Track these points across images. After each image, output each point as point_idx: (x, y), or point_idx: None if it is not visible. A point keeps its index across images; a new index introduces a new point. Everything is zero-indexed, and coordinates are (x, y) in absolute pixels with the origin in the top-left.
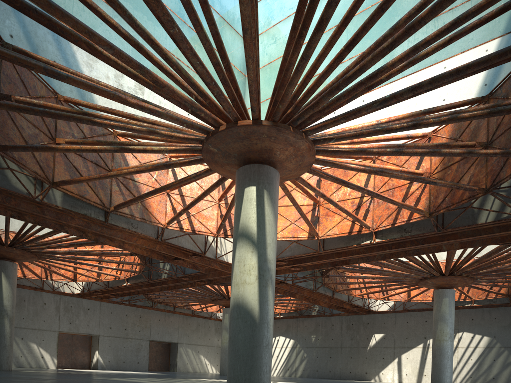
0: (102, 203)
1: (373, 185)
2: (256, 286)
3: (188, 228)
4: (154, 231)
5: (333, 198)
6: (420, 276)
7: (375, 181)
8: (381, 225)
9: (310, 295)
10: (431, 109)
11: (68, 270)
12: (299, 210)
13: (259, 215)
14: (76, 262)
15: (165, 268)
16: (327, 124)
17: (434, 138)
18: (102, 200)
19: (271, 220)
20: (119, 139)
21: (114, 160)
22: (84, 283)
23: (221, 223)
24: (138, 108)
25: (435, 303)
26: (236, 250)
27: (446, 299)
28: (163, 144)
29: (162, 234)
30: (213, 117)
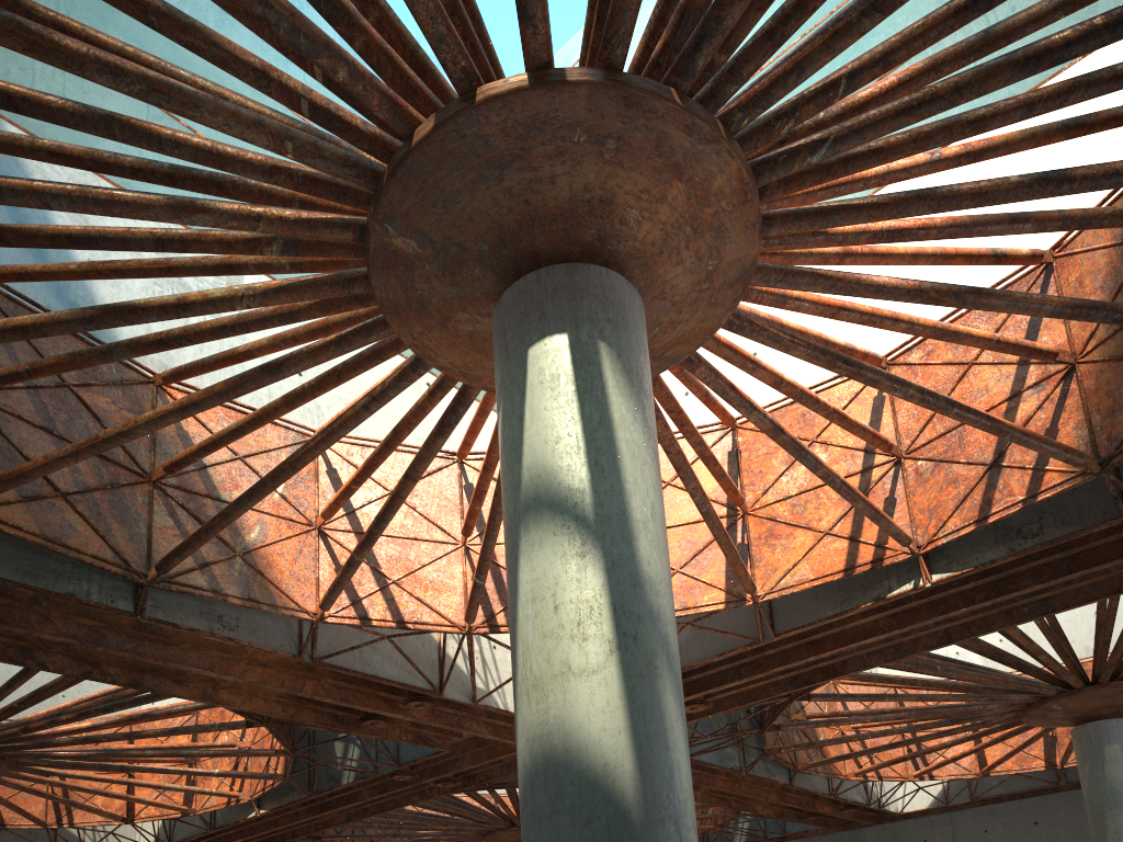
0: (122, 561)
1: (893, 434)
2: (614, 679)
3: (386, 617)
4: (291, 636)
5: (781, 490)
6: (1028, 695)
7: (898, 421)
8: (943, 531)
9: (732, 787)
10: (1084, 117)
11: (101, 793)
12: (703, 501)
13: (593, 425)
14: (115, 767)
15: (350, 756)
16: (806, 57)
17: (1063, 263)
18: (122, 553)
19: (639, 444)
20: (172, 395)
21: (157, 449)
22: (159, 827)
23: (475, 582)
24: (100, 74)
25: (1084, 763)
26: (519, 564)
27: (1115, 746)
28: (257, 312)
29: (314, 640)
30: (386, 92)
